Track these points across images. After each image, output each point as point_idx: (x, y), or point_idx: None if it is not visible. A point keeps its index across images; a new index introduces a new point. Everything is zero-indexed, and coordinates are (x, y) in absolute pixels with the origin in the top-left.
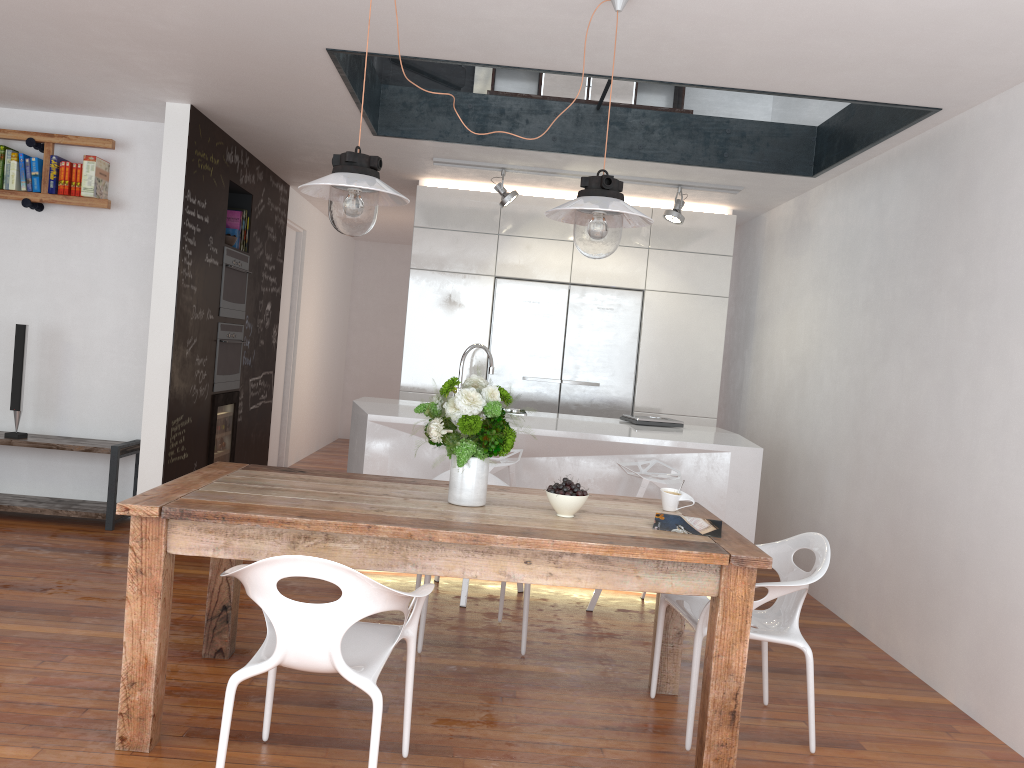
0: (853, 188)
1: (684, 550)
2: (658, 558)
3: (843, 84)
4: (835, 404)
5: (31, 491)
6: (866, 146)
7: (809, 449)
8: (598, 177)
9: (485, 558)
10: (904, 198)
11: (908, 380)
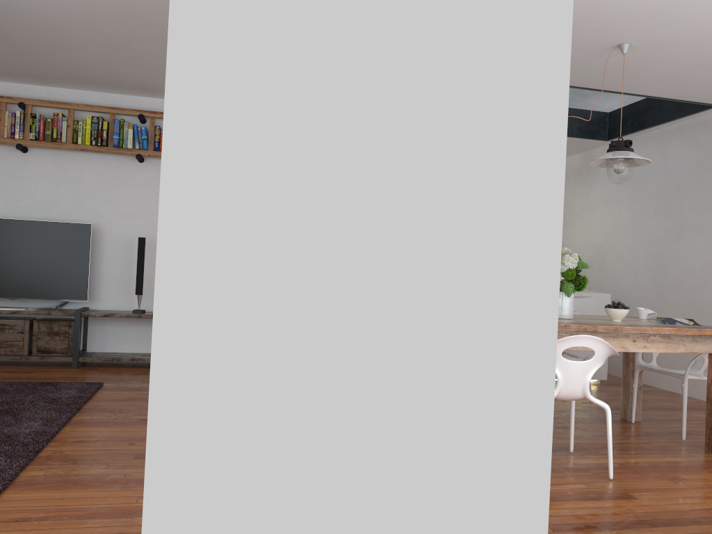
0: (637, 147)
1: (709, 329)
2: (698, 334)
3: (684, 92)
4: (635, 268)
5: (139, 350)
6: (657, 124)
7: (613, 296)
8: (623, 141)
9: (614, 340)
10: (684, 152)
11: (700, 250)
